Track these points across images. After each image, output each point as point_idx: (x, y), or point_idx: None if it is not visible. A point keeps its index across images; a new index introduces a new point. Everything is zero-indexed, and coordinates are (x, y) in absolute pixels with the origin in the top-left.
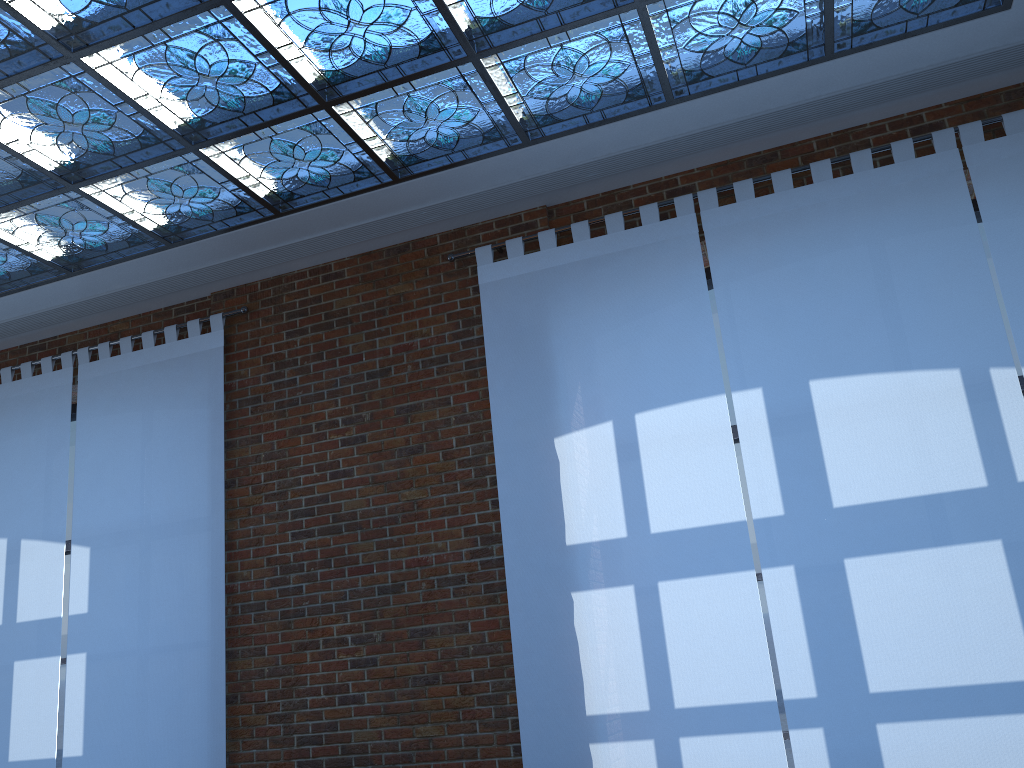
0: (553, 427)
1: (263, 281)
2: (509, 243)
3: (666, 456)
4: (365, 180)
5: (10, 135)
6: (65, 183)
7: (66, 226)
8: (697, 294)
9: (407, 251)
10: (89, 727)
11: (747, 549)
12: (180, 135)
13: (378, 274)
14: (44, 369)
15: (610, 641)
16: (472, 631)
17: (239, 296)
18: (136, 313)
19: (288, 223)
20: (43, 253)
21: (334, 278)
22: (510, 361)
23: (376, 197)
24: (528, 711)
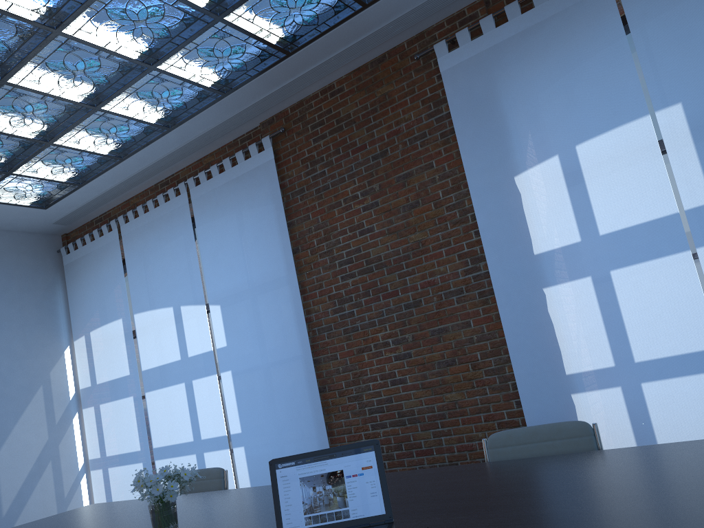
0: (512, 169)
1: (291, 107)
2: (458, 34)
3: (605, 174)
4: (342, 12)
5: (104, 40)
6: (147, 66)
7: (157, 96)
8: (616, 38)
9: (385, 60)
10: (241, 415)
11: (682, 235)
12: (208, 10)
13: (367, 83)
14: (170, 197)
15: (577, 320)
16: (474, 326)
17: (278, 121)
18: (217, 148)
19: (297, 59)
20: (149, 119)
21: (337, 93)
22: (472, 125)
23: (353, 23)
24: (522, 376)
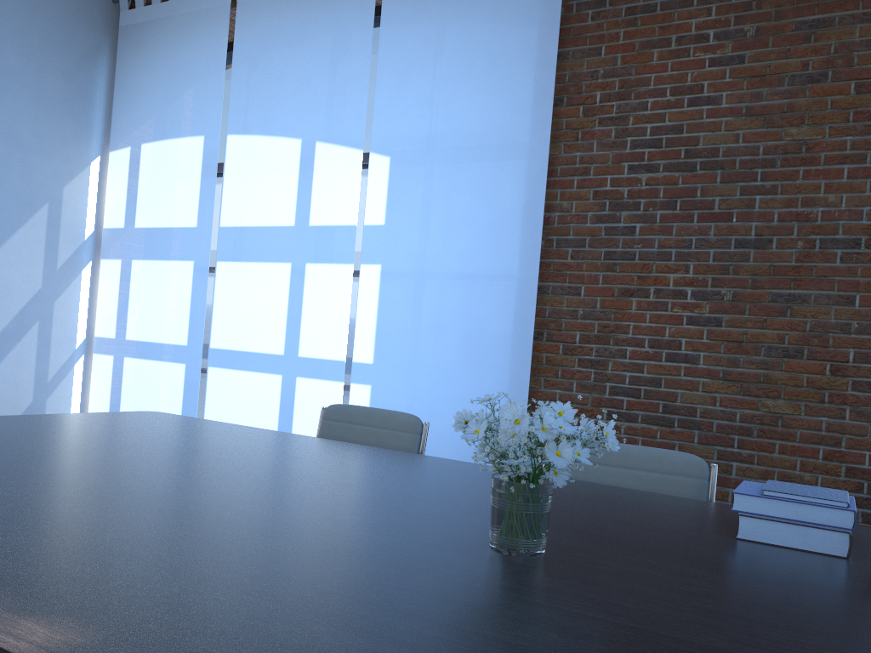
0: None
1: None
2: None
3: None
4: None
5: None
6: None
7: None
8: None
9: None
10: (381, 338)
11: None
12: None
13: None
14: None
15: None
16: (860, 306)
17: None
18: None
19: None
20: None
21: None
22: None
23: None
24: None
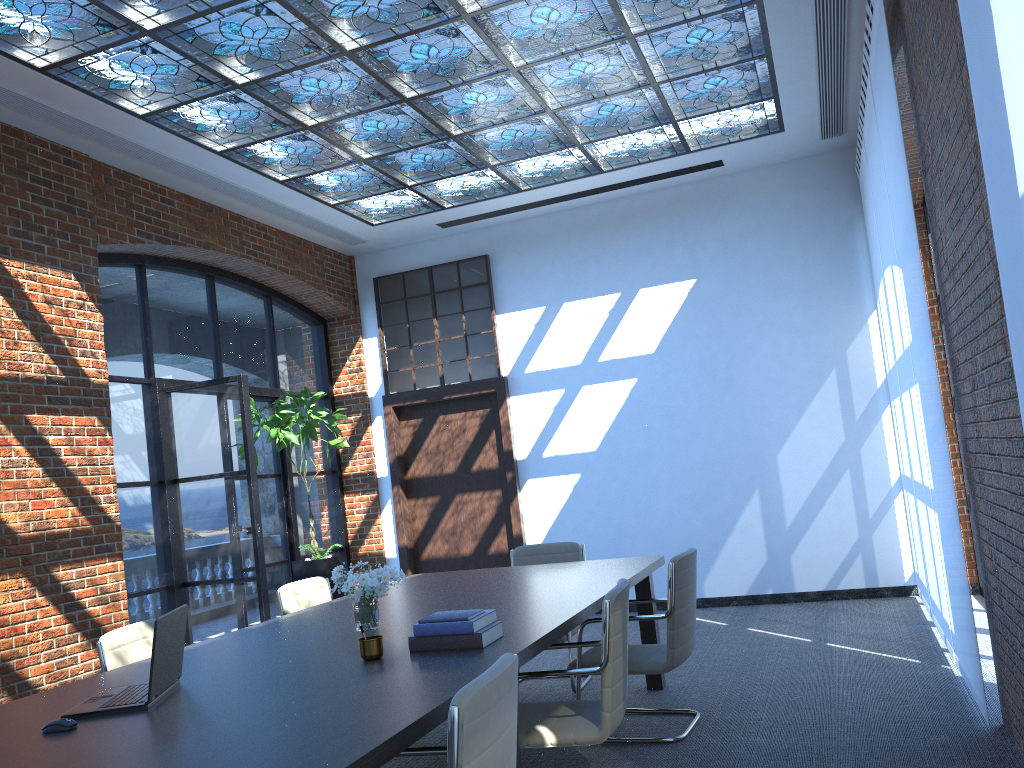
0: None
1: None
2: None
3: None
4: None
5: None
6: None
7: None
8: None
9: None
10: (929, 462)
11: None
12: None
13: None
14: (865, 80)
15: None
16: None
17: None
18: None
19: None
20: (707, 9)
21: None
22: None
23: None
24: None
